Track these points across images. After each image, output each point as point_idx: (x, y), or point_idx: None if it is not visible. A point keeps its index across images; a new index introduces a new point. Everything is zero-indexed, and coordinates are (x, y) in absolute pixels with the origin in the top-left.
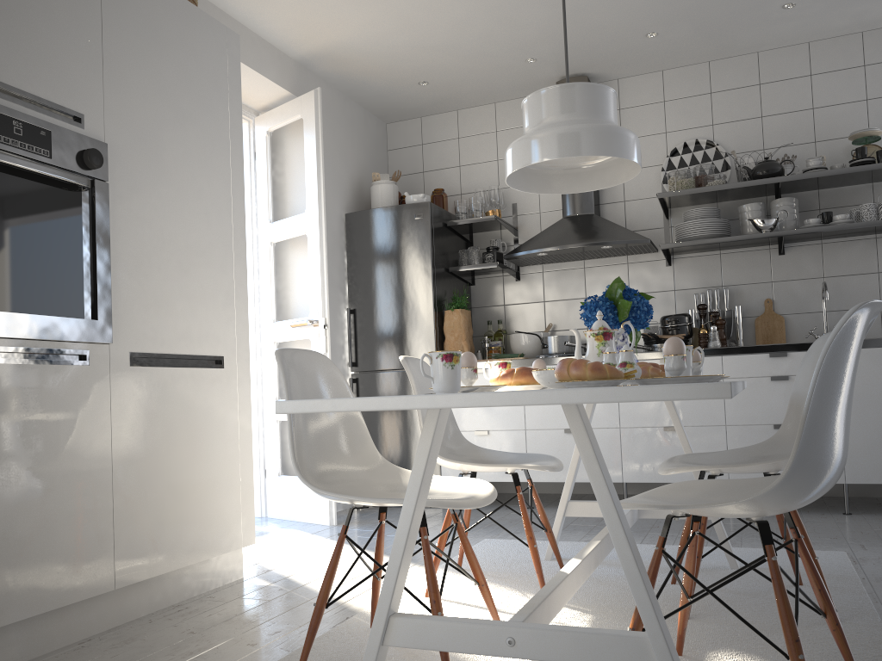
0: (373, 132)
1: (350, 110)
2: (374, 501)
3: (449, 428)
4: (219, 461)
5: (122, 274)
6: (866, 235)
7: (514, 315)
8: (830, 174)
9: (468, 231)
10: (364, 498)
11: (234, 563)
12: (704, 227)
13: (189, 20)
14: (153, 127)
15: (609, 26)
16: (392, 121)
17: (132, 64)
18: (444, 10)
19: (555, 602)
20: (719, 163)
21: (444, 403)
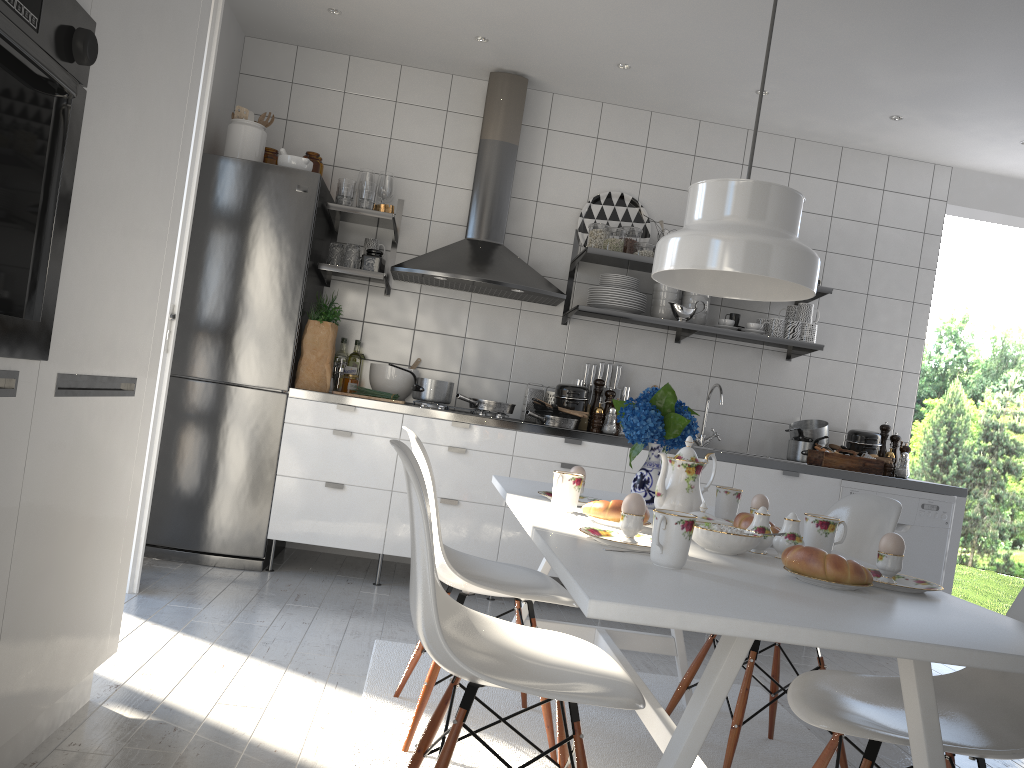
0: (232, 44)
1: None
2: (560, 698)
3: None
4: (107, 537)
5: (71, 245)
6: (756, 344)
7: (374, 337)
8: None
9: (336, 218)
10: (546, 693)
11: (85, 681)
12: (627, 299)
13: None
14: (137, 8)
15: (592, 40)
16: (255, 36)
17: None
18: None
19: None
20: (639, 227)
21: (837, 643)
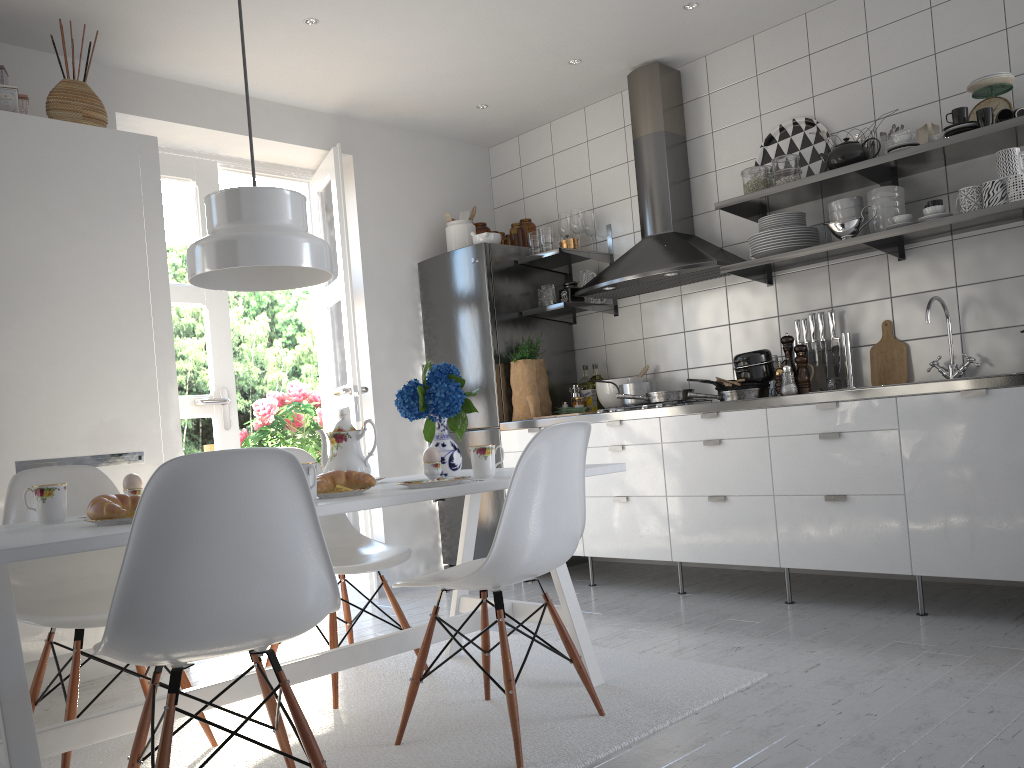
0: (465, 163)
1: (424, 147)
2: None
3: (331, 518)
4: None
5: (3, 394)
6: (1011, 223)
7: (615, 356)
8: (910, 153)
9: (562, 263)
10: None
11: None
12: (771, 240)
13: (82, 142)
14: (38, 254)
15: (625, 10)
16: (492, 145)
17: (7, 203)
18: (423, 41)
19: (116, 724)
20: (821, 146)
21: None
